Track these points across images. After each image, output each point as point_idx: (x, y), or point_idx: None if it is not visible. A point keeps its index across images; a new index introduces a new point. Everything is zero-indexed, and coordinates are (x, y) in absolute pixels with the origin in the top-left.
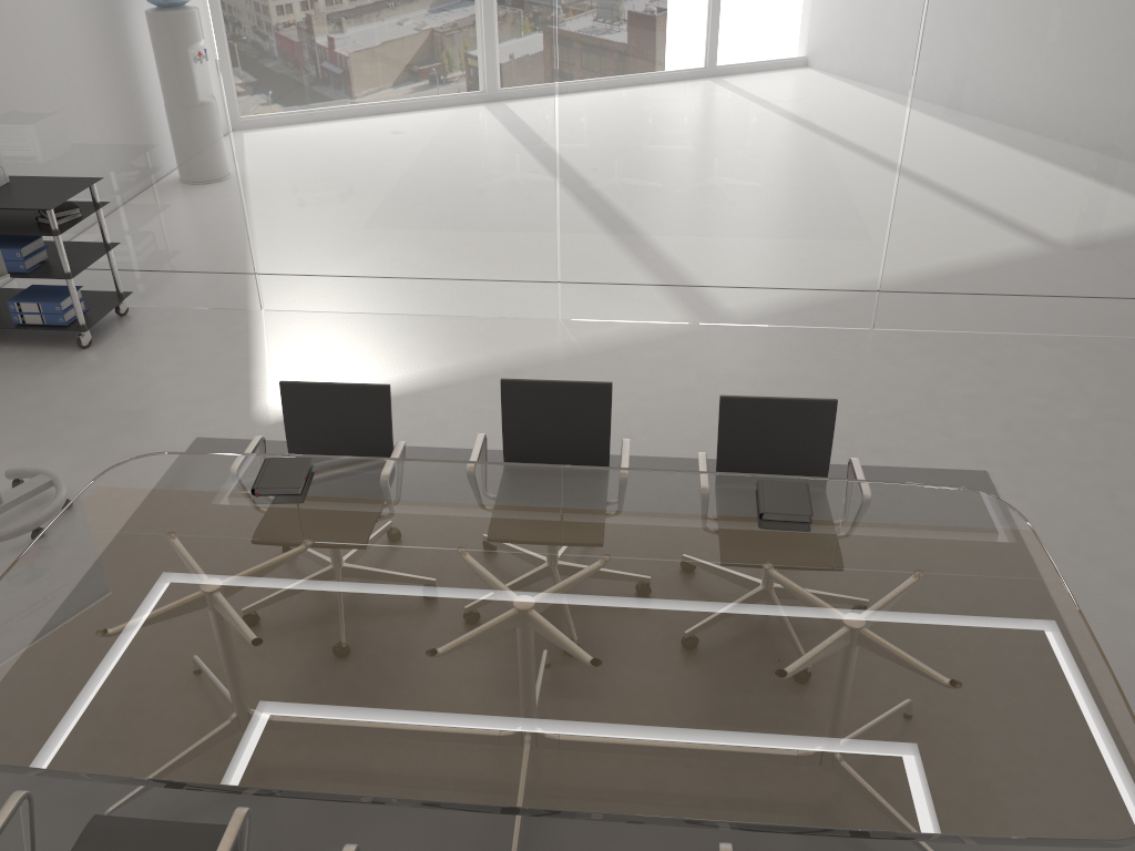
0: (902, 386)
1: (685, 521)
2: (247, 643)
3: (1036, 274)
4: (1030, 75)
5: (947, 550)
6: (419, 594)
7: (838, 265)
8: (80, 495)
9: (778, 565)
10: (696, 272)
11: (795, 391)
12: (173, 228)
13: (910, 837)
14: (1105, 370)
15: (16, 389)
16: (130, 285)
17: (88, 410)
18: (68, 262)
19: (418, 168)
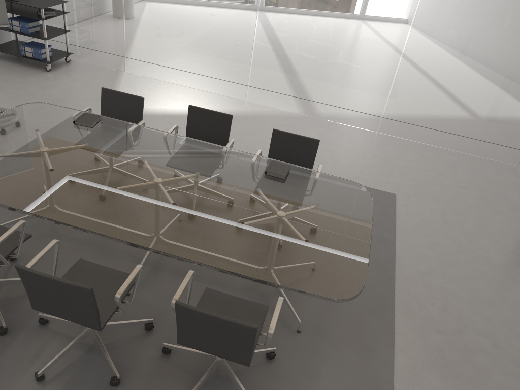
0: (378, 156)
1: (235, 168)
2: (47, 169)
3: (452, 122)
4: (462, 32)
5: (332, 199)
6: (119, 168)
7: (367, 101)
8: (9, 110)
9: (262, 190)
10: (306, 91)
11: (331, 148)
12: (94, 29)
13: (257, 280)
14: (470, 169)
15: (14, 80)
16: (73, 50)
17: (40, 94)
18: (46, 33)
19: (197, 23)
